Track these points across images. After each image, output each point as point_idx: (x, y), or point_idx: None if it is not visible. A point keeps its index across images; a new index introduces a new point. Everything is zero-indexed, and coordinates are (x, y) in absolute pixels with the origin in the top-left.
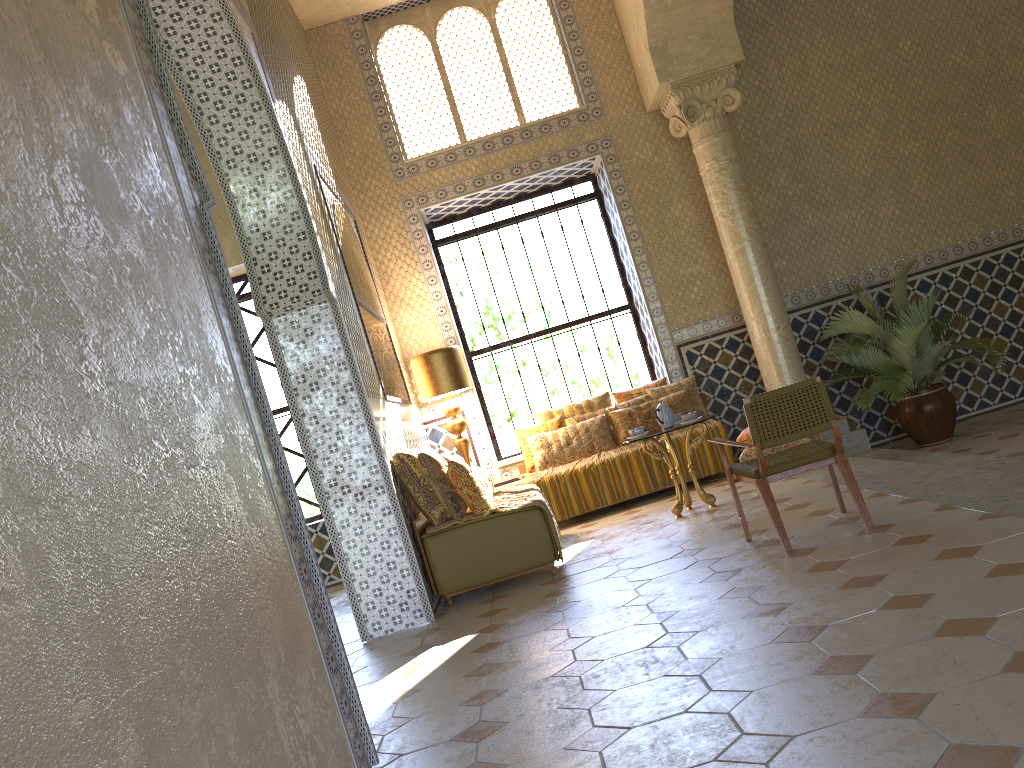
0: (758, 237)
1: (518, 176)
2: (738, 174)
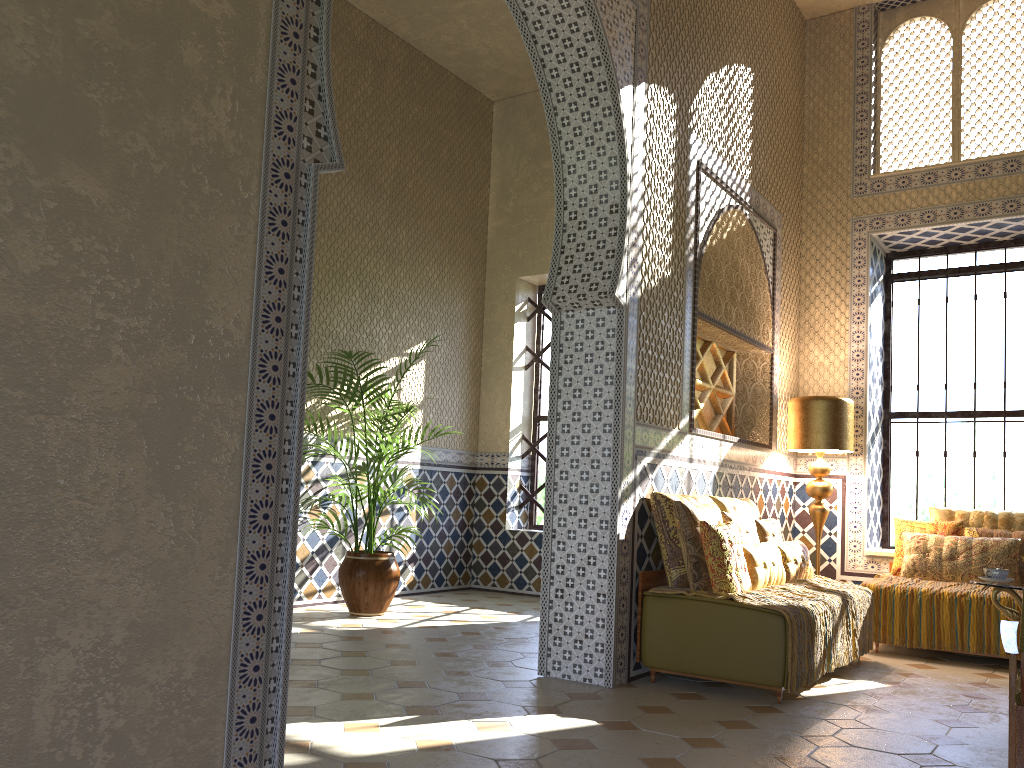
0: None
1: (1011, 213)
2: None
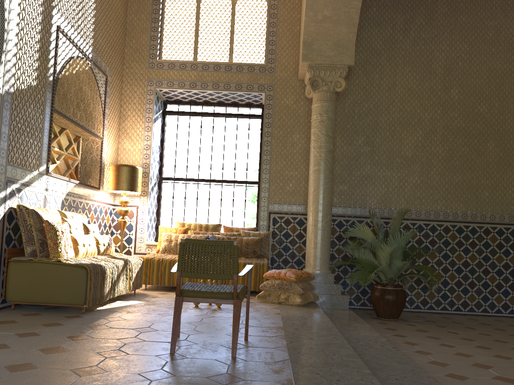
0: (329, 166)
1: (215, 89)
2: (330, 127)
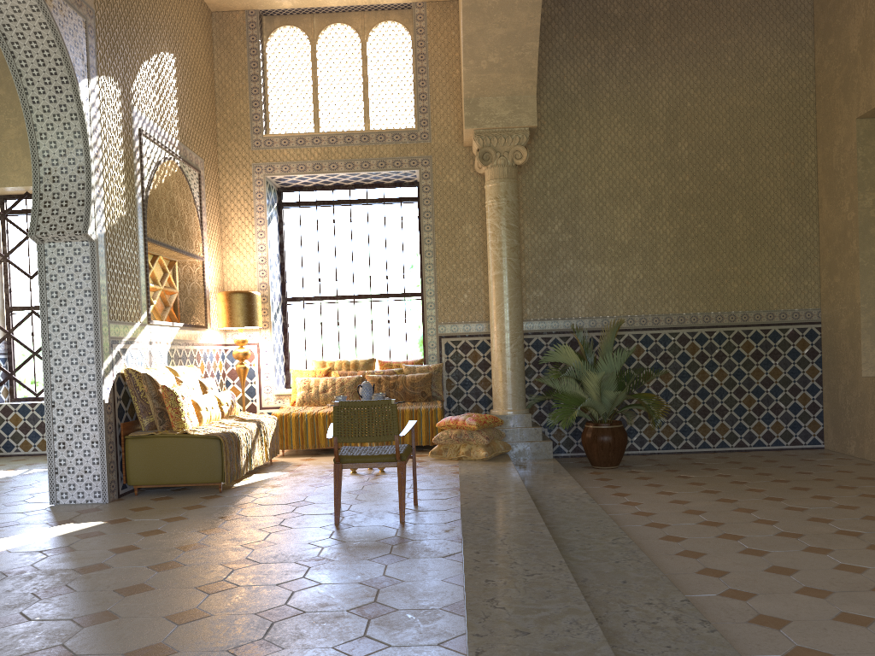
0: (514, 269)
1: (349, 170)
2: (511, 215)
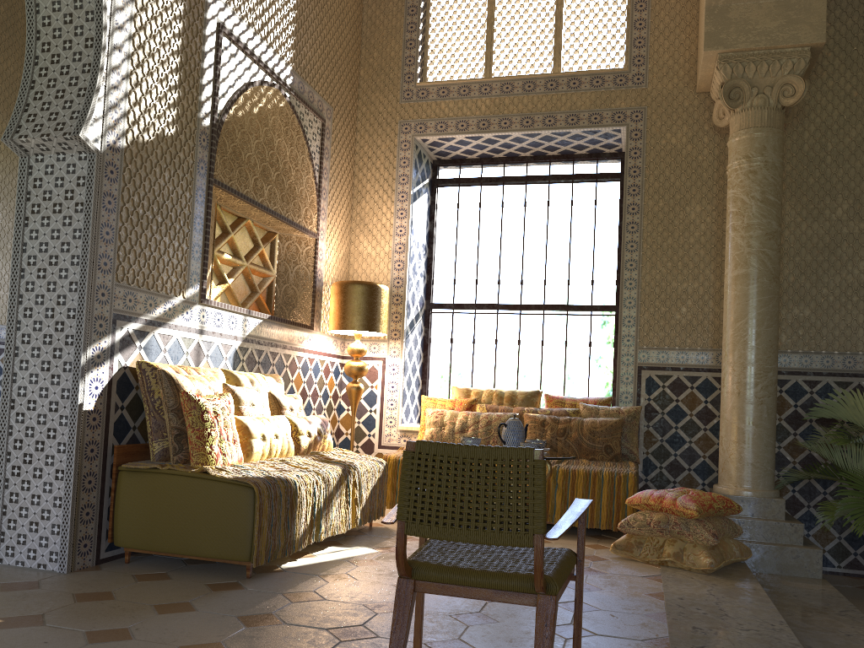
0: (769, 266)
1: (527, 128)
2: (770, 183)
